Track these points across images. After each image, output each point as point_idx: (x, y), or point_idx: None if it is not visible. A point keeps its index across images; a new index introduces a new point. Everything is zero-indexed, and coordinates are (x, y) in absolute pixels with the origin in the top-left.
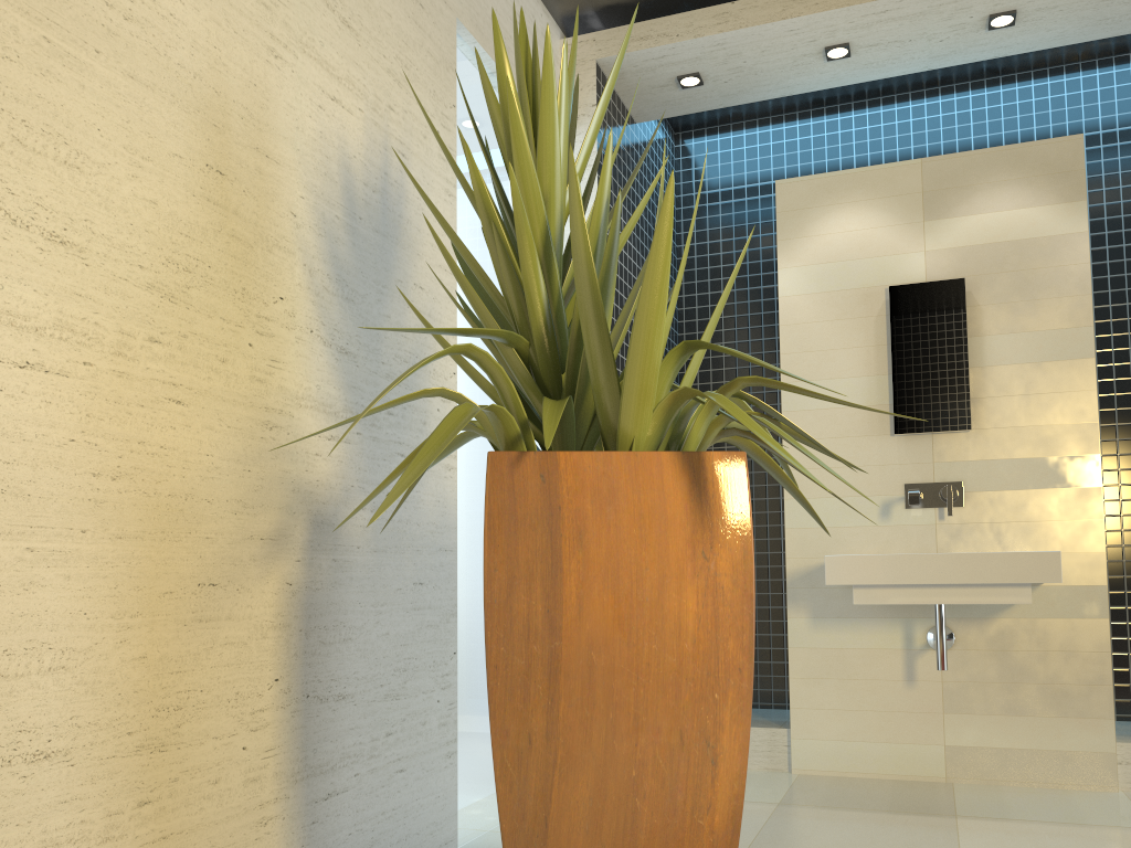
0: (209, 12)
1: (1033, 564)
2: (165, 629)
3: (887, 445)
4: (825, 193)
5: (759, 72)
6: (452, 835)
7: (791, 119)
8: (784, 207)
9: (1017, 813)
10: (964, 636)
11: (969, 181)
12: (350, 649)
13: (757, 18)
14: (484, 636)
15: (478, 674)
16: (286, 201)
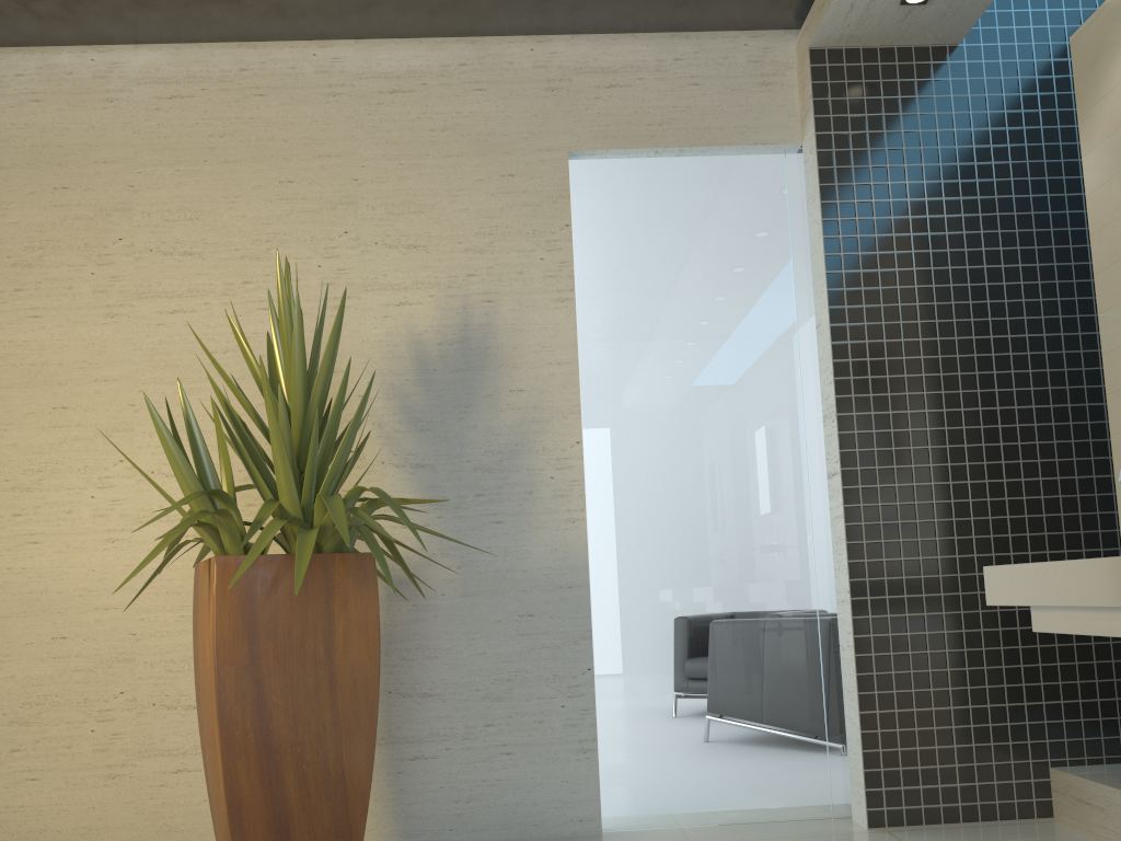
0: None
1: None
2: None
3: None
4: (1112, 26)
5: None
6: (591, 816)
7: None
8: (1079, 69)
9: None
10: None
11: None
12: (436, 664)
13: None
14: (663, 655)
15: (653, 687)
16: (354, 391)
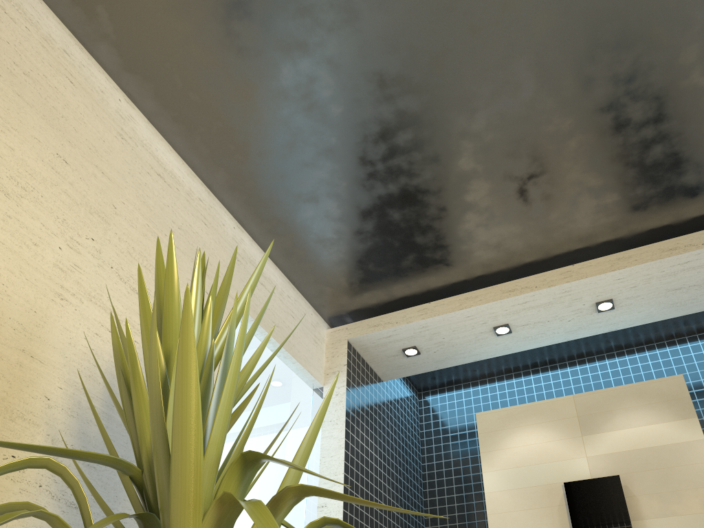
0: (5, 264)
1: None
2: None
3: None
4: (510, 419)
5: (455, 344)
6: None
7: (492, 381)
8: (483, 429)
9: None
10: None
11: (609, 408)
12: None
13: (444, 309)
14: None
15: None
16: (42, 388)
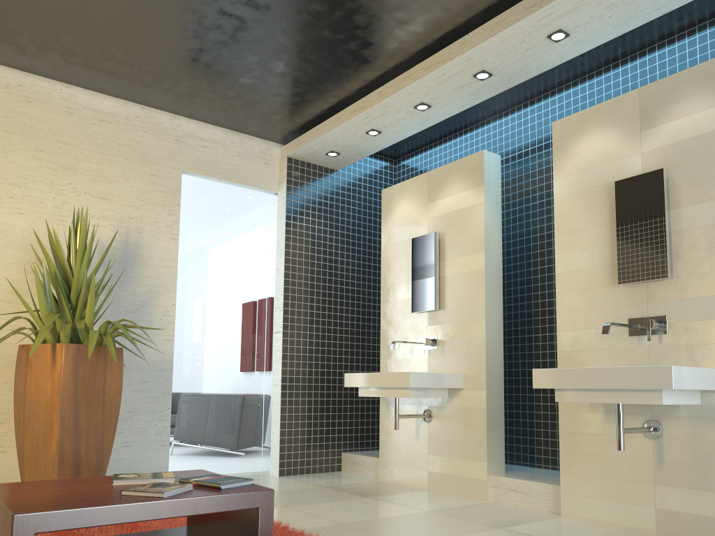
0: (30, 218)
1: (401, 378)
2: (3, 391)
3: (413, 318)
4: (397, 194)
5: (355, 145)
6: None
7: (435, 145)
8: (384, 202)
9: (400, 500)
10: (436, 415)
11: (443, 181)
12: None
13: (326, 129)
14: (200, 403)
15: (195, 418)
16: None
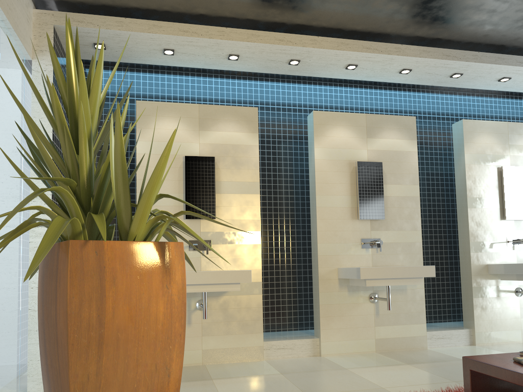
0: None
1: (242, 275)
2: None
3: None
4: (158, 110)
5: (133, 51)
6: None
7: (138, 71)
8: (140, 113)
9: (233, 374)
10: (211, 303)
11: (217, 117)
12: None
13: (137, 28)
14: None
15: None
16: None
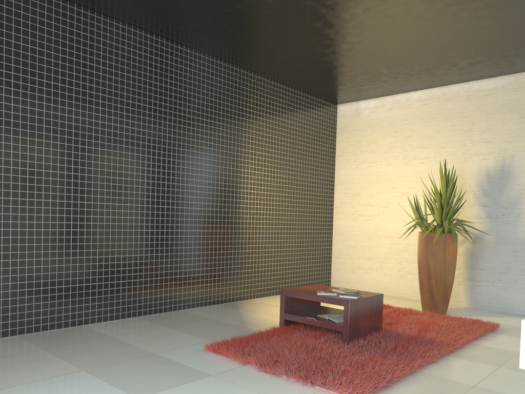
0: (449, 163)
1: None
2: None
3: None
4: None
5: None
6: None
7: None
8: None
9: None
10: None
11: None
12: (485, 261)
13: None
14: None
15: None
16: (467, 184)
